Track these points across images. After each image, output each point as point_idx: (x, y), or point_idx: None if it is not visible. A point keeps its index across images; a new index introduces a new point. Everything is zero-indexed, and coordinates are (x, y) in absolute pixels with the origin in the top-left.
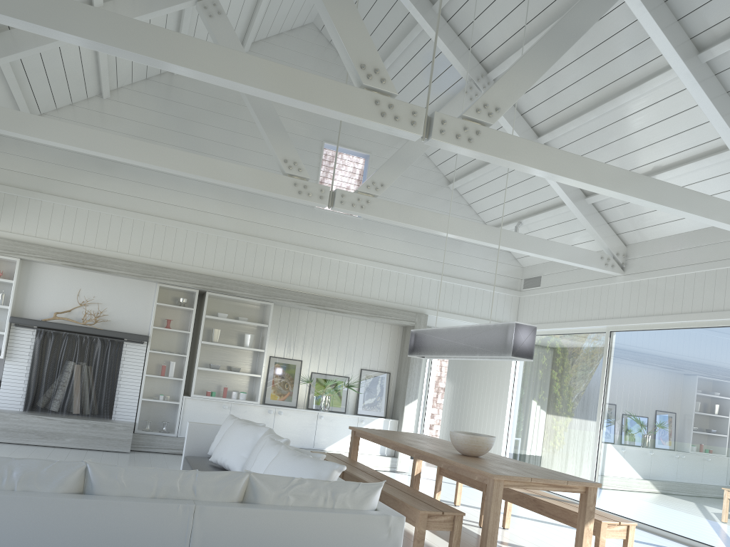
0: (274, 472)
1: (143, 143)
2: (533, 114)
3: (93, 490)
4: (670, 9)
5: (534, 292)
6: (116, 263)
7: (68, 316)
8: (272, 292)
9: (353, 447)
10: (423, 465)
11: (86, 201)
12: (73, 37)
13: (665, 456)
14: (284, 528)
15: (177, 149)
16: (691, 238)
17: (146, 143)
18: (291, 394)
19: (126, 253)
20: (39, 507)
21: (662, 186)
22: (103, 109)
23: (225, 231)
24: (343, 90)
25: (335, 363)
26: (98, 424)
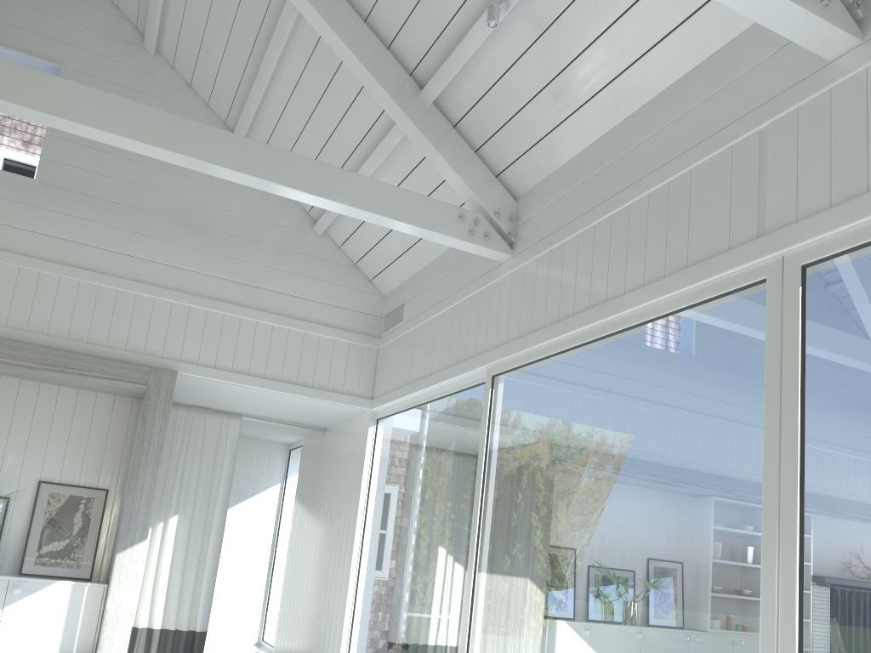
0: None
1: None
2: None
3: None
4: None
5: (395, 334)
6: None
7: None
8: None
9: None
10: None
11: None
12: None
13: (582, 646)
14: None
15: None
16: (620, 136)
17: None
18: None
19: None
20: None
21: None
22: None
23: None
24: None
25: None
26: None
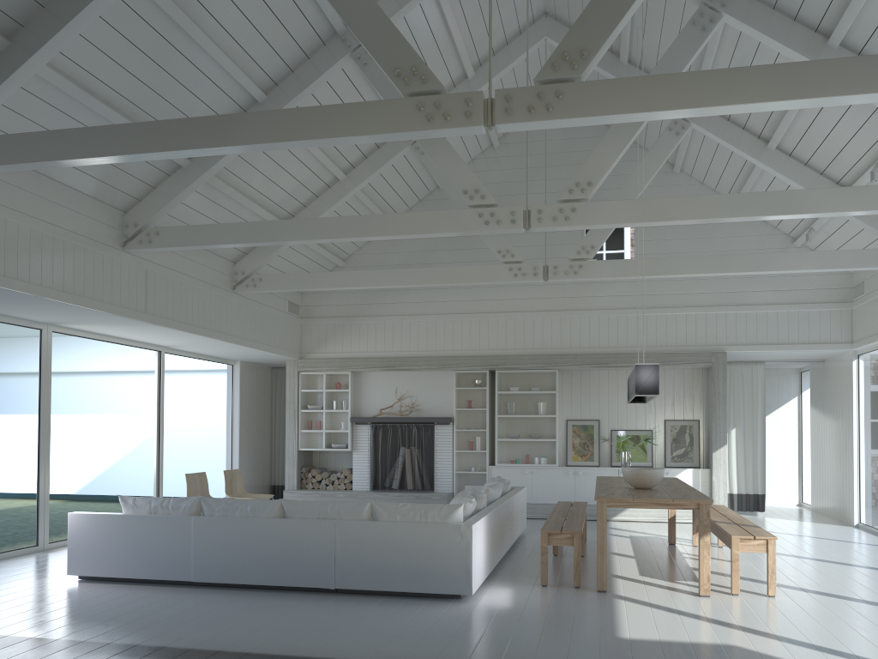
0: None
1: (387, 271)
2: (751, 124)
3: (286, 515)
4: (782, 11)
5: (860, 301)
6: (417, 361)
7: (391, 410)
8: (552, 360)
9: None
10: (769, 517)
11: (390, 315)
12: (279, 242)
13: None
14: (389, 534)
15: (452, 251)
16: None
17: (389, 270)
18: (592, 453)
19: (425, 350)
20: (257, 524)
21: (796, 195)
22: None
23: (502, 312)
24: (452, 215)
25: (634, 418)
26: (419, 495)
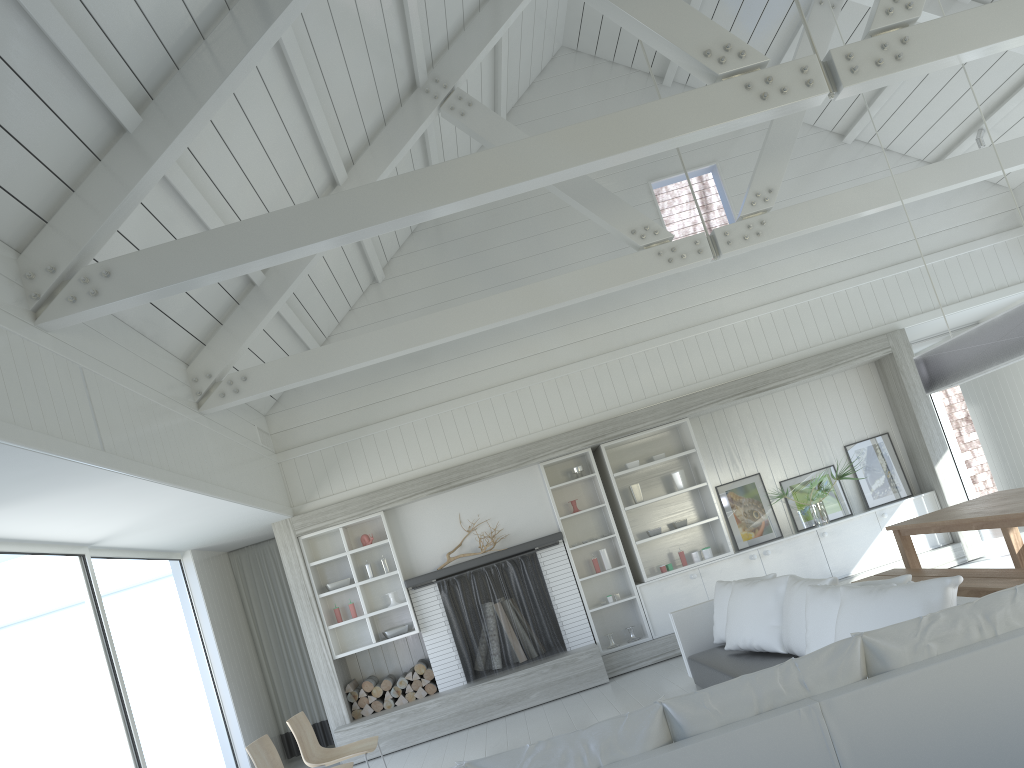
0: (854, 626)
1: (463, 306)
2: None
3: (685, 732)
4: None
5: None
6: (484, 464)
7: (462, 551)
8: (680, 404)
9: (907, 553)
10: (997, 537)
11: (418, 410)
12: (376, 227)
13: None
14: (948, 688)
15: (484, 293)
16: None
17: (466, 304)
18: (767, 522)
19: (488, 446)
20: None
21: None
22: (385, 294)
23: (586, 359)
24: (697, 98)
25: (805, 455)
26: (557, 662)
